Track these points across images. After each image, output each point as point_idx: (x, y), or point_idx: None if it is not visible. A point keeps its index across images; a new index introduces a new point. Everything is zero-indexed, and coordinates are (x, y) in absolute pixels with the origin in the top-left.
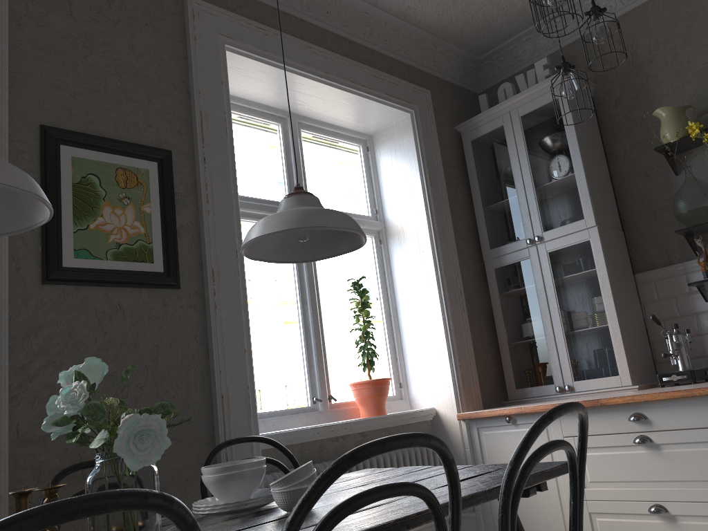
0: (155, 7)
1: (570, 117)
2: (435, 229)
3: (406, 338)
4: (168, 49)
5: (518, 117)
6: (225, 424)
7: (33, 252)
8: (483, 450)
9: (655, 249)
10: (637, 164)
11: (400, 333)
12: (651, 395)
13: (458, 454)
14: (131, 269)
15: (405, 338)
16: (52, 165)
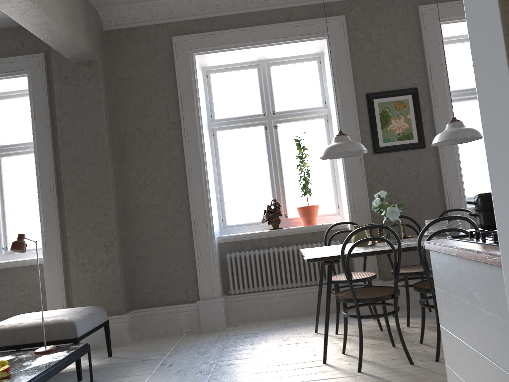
0: (404, 19)
1: None
2: None
3: None
4: (412, 38)
5: None
6: (449, 203)
7: (369, 143)
8: None
9: None
10: None
11: None
12: None
13: None
14: (404, 143)
15: None
16: (371, 109)
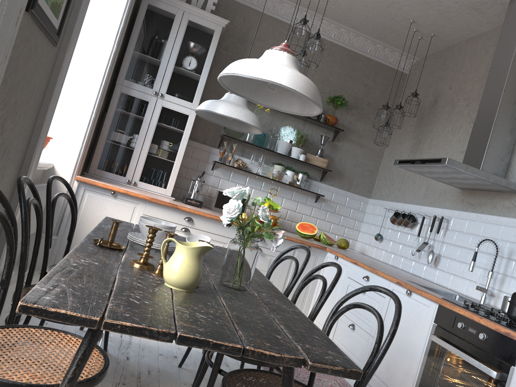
0: None
1: (215, 47)
2: (114, 52)
3: None
4: None
5: (187, 19)
6: (33, 157)
7: None
8: (82, 203)
9: (201, 132)
10: (217, 86)
11: None
12: (204, 213)
13: (58, 198)
14: (51, 20)
15: None
16: None
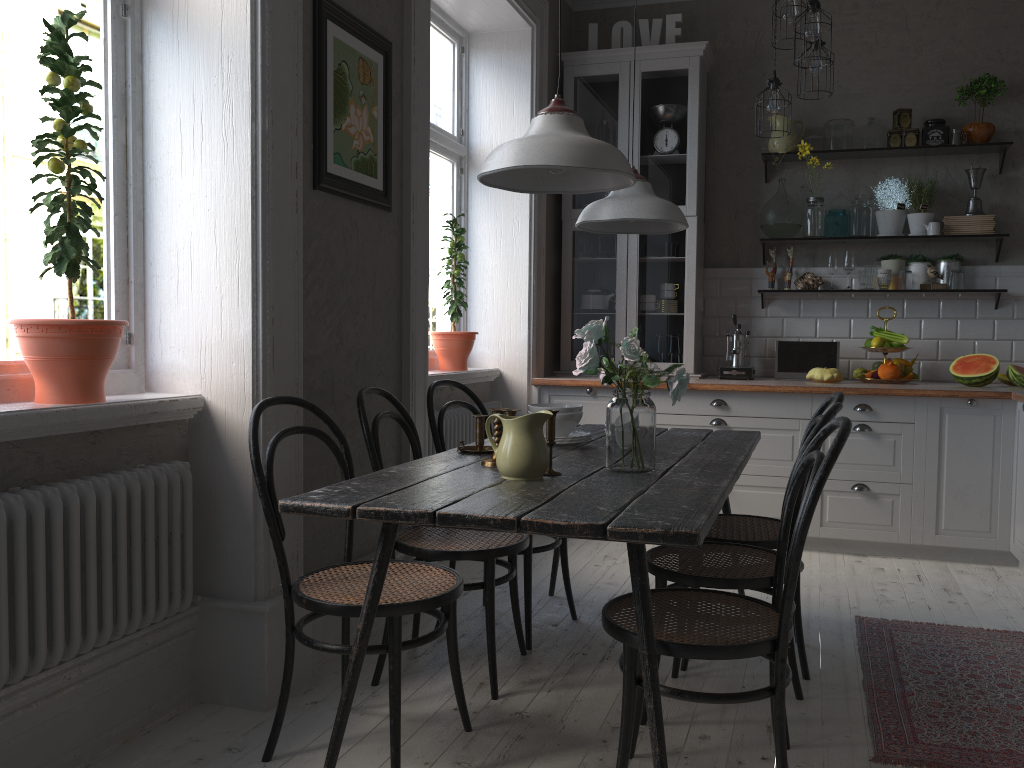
0: None
1: (697, 95)
2: None
3: (475, 289)
4: None
5: (638, 72)
6: (413, 364)
7: (308, 149)
8: None
9: (727, 249)
10: (731, 159)
11: (468, 282)
12: (739, 386)
13: None
14: (364, 183)
15: (473, 289)
16: (324, 46)
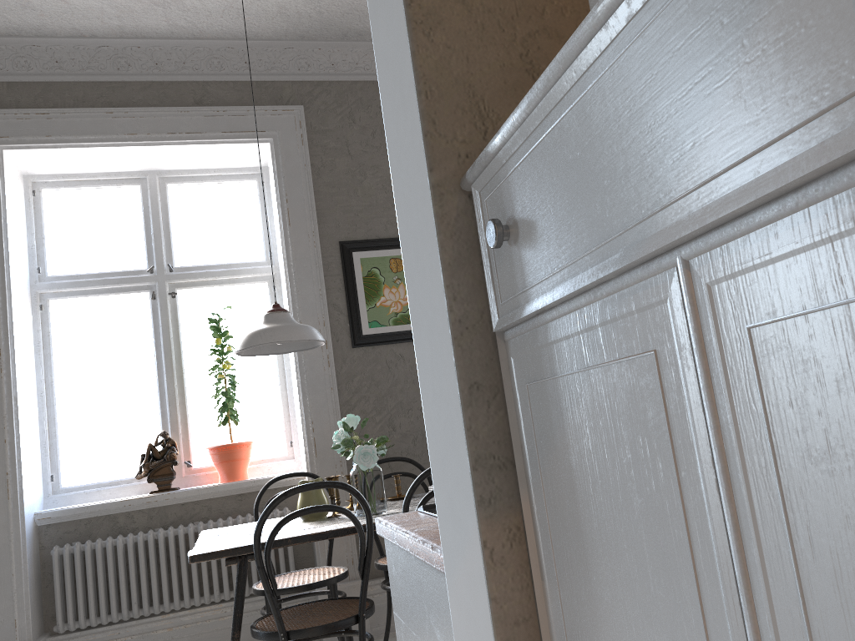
0: None
1: None
2: None
3: None
4: None
5: None
6: None
7: (345, 327)
8: None
9: None
10: None
11: None
12: None
13: None
14: (405, 329)
15: None
16: (348, 268)
